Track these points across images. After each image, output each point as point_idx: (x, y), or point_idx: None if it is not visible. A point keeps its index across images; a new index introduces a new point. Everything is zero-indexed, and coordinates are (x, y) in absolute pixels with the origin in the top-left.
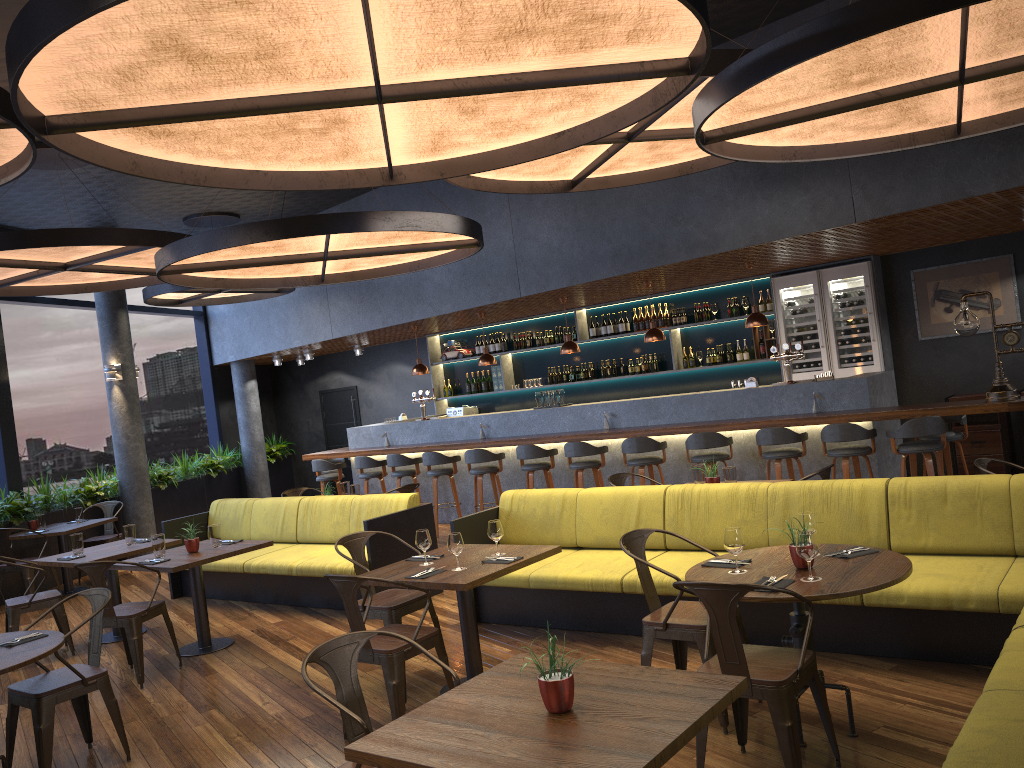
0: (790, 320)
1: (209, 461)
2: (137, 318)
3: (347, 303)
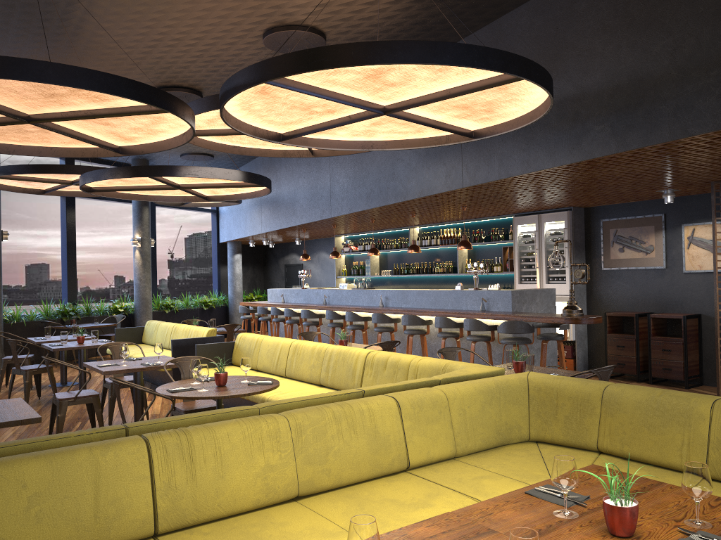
0: (521, 247)
1: (204, 300)
2: (184, 211)
3: (268, 212)
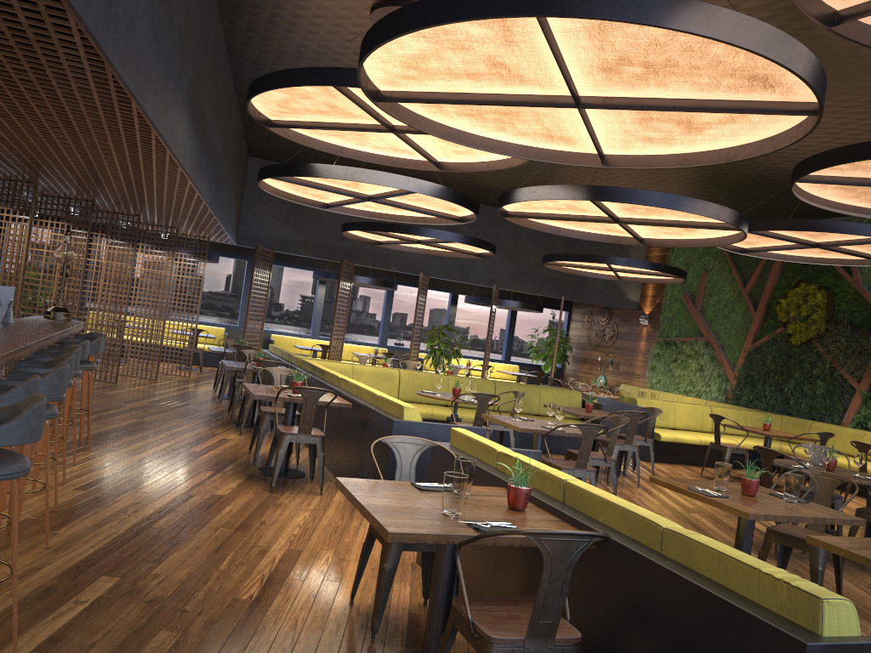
0: None
1: None
2: None
3: None
